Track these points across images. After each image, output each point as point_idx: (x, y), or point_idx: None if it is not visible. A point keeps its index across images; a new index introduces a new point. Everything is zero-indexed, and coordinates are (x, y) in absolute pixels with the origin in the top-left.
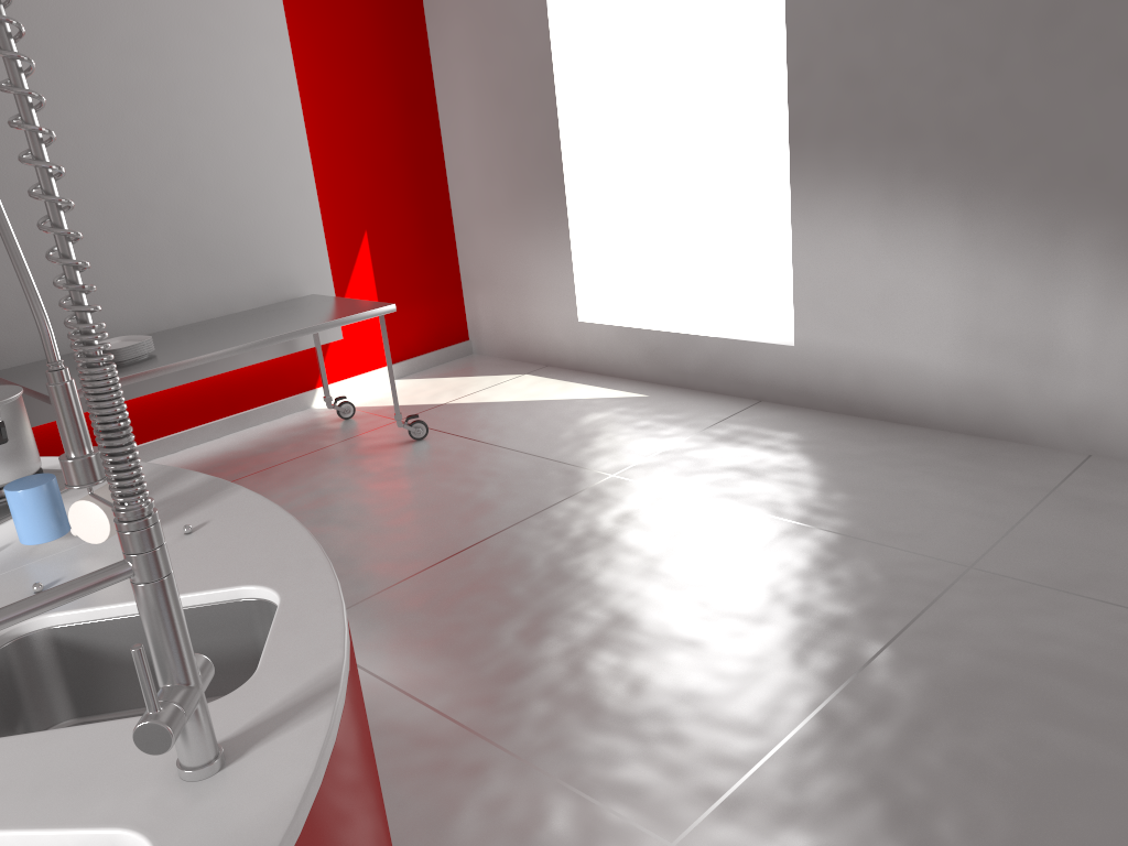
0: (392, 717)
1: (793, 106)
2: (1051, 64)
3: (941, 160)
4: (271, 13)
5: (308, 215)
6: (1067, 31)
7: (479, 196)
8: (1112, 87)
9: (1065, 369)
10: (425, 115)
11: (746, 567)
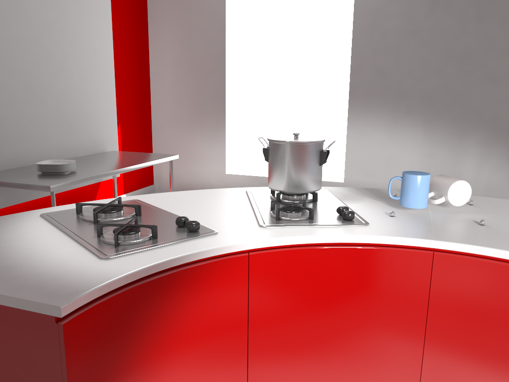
0: None
1: (352, 81)
2: (463, 74)
3: (417, 107)
4: (106, 3)
5: (112, 109)
6: (470, 62)
7: (171, 113)
8: (485, 84)
9: None
10: (145, 71)
11: None
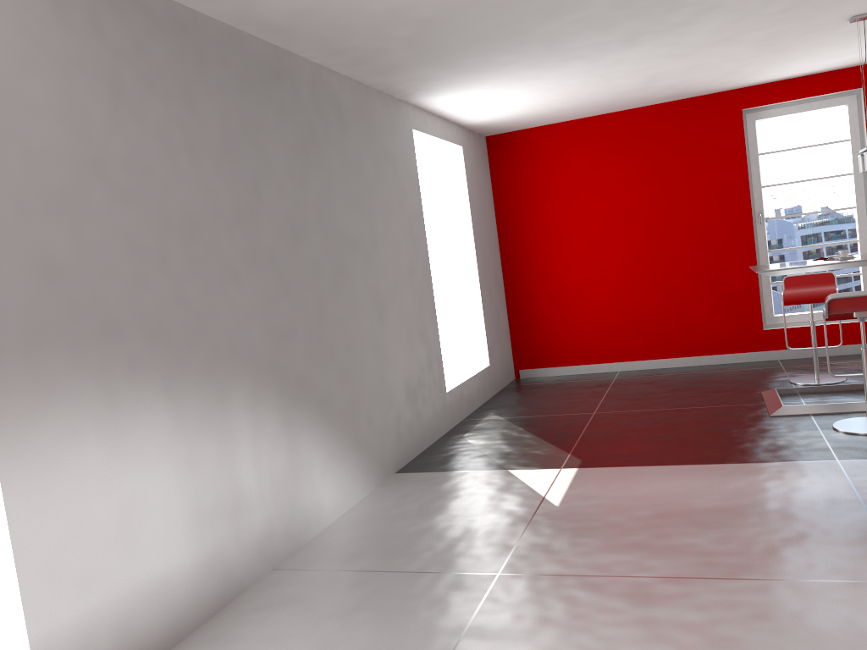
0: None
1: None
2: (196, 266)
3: (144, 353)
4: None
5: None
6: (199, 241)
7: None
8: (227, 284)
9: (250, 508)
10: None
11: None
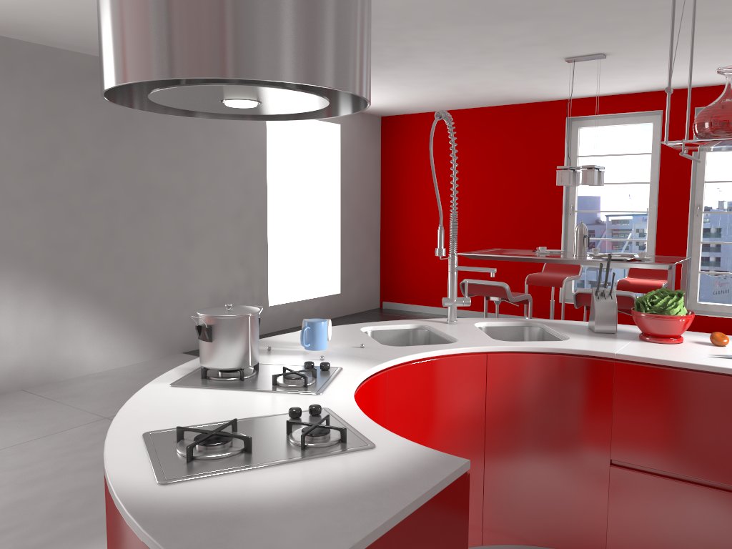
0: None
1: None
2: None
3: None
4: None
5: None
6: None
7: None
8: (9, 210)
9: (4, 349)
10: None
11: (52, 459)
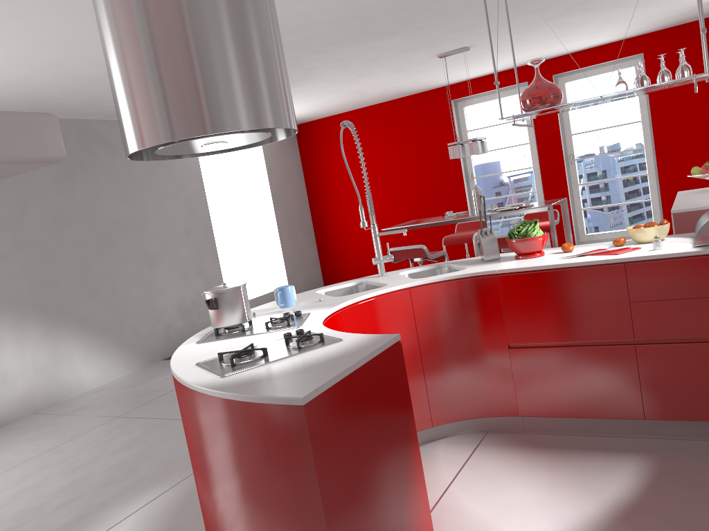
0: (183, 489)
1: None
2: None
3: None
4: None
5: None
6: None
7: None
8: None
9: (13, 381)
10: None
11: (86, 451)
